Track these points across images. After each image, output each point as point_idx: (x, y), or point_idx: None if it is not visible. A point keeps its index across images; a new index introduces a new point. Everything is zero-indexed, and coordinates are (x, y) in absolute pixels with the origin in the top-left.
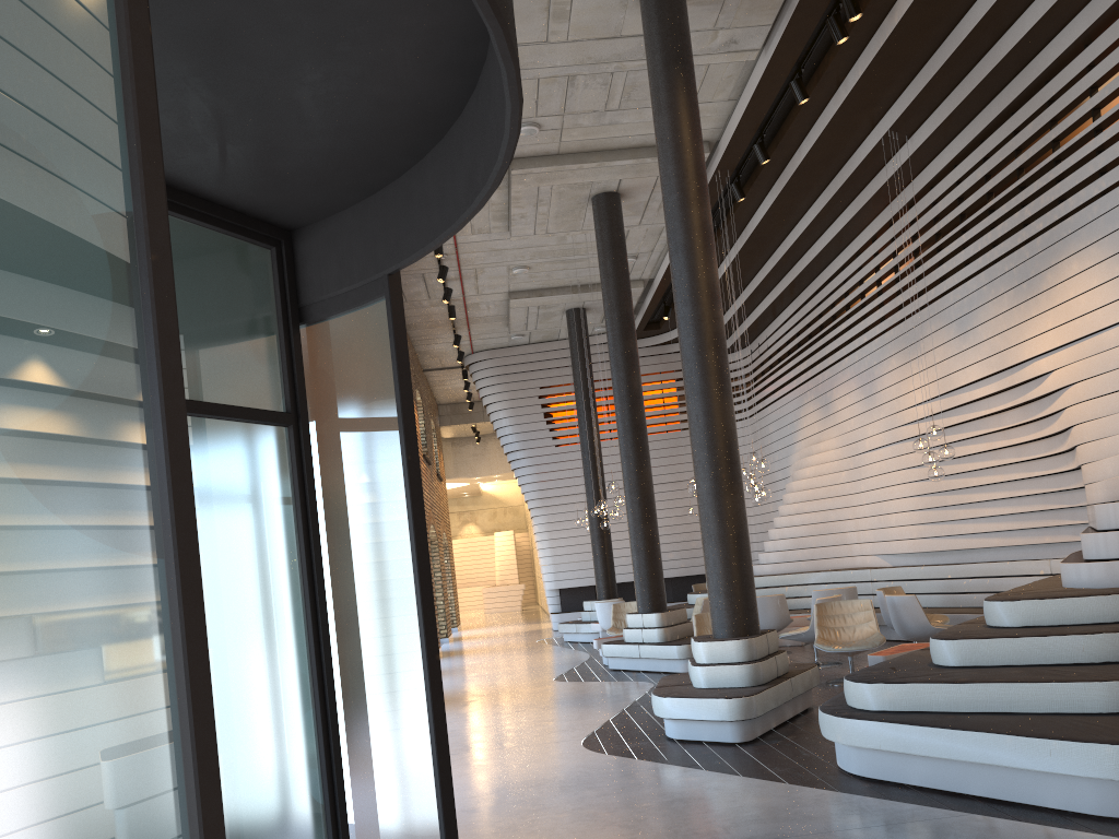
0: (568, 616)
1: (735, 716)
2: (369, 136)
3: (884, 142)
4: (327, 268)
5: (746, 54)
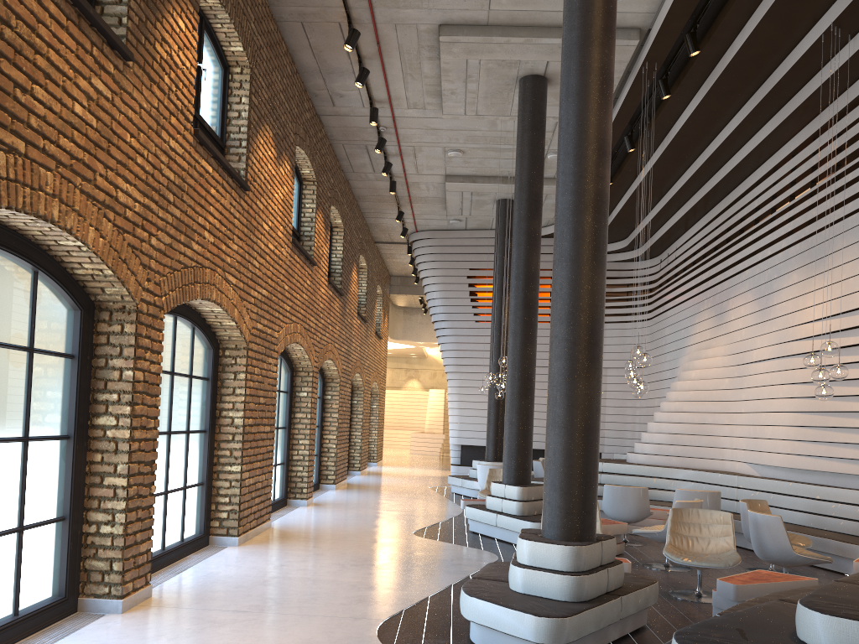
0: (464, 469)
1: (542, 638)
2: None
3: (824, 40)
4: None
5: None
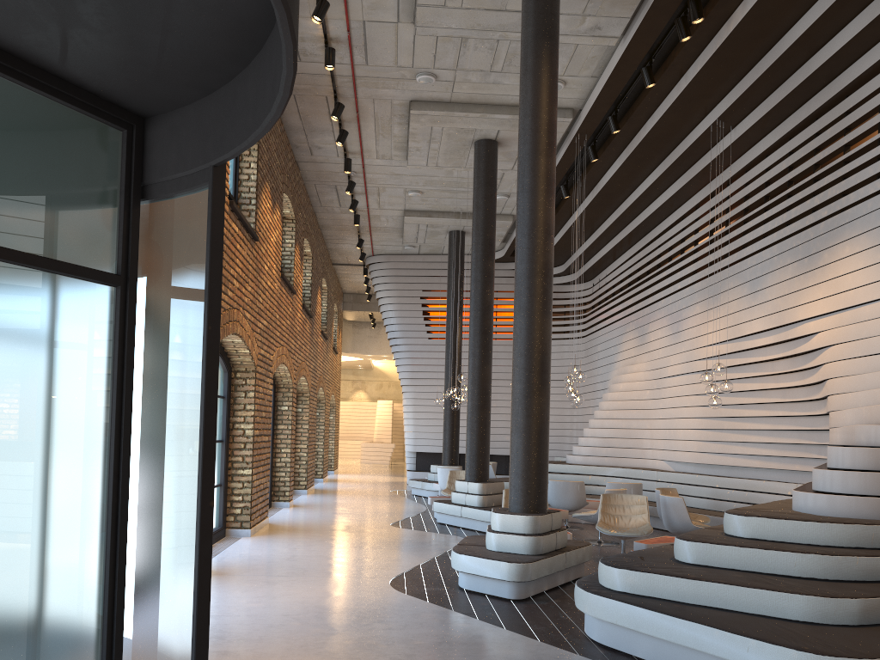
0: (420, 474)
1: (513, 577)
2: (194, 36)
3: (713, 129)
4: (168, 154)
5: (608, 39)
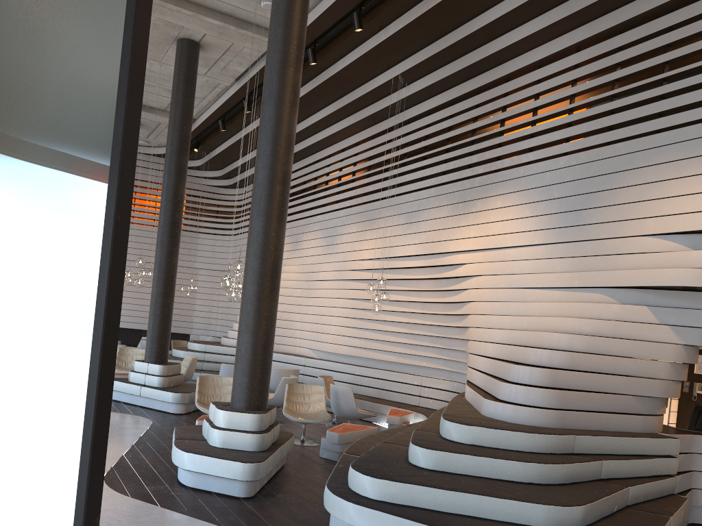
0: None
1: (247, 477)
2: None
3: (392, 81)
4: None
5: None
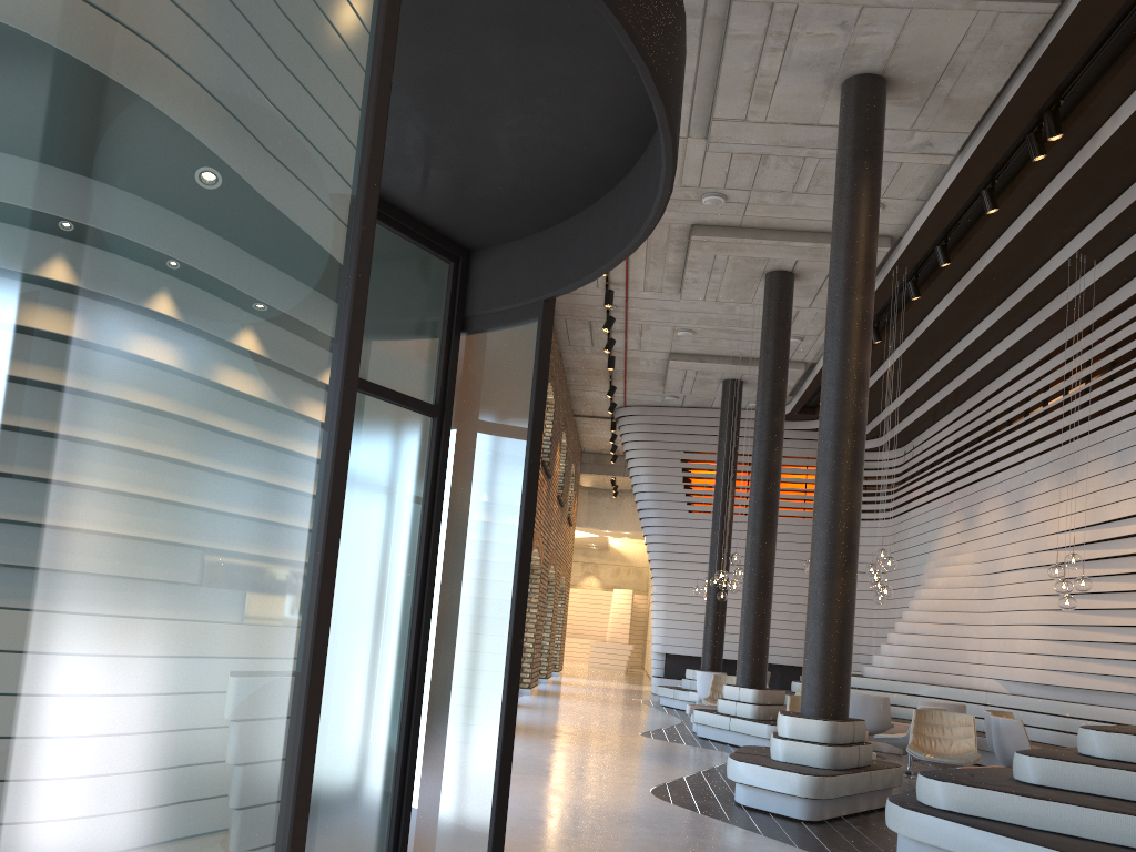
0: (669, 682)
1: (806, 793)
2: (550, 178)
3: (1071, 263)
4: (494, 287)
5: (941, 157)
